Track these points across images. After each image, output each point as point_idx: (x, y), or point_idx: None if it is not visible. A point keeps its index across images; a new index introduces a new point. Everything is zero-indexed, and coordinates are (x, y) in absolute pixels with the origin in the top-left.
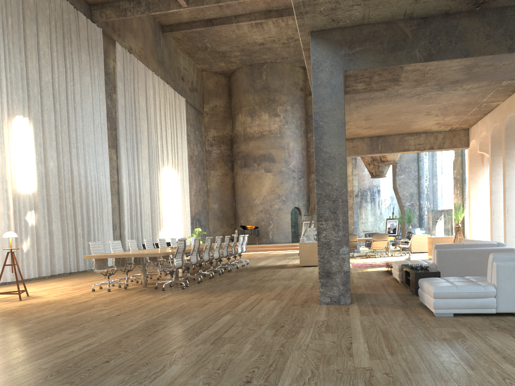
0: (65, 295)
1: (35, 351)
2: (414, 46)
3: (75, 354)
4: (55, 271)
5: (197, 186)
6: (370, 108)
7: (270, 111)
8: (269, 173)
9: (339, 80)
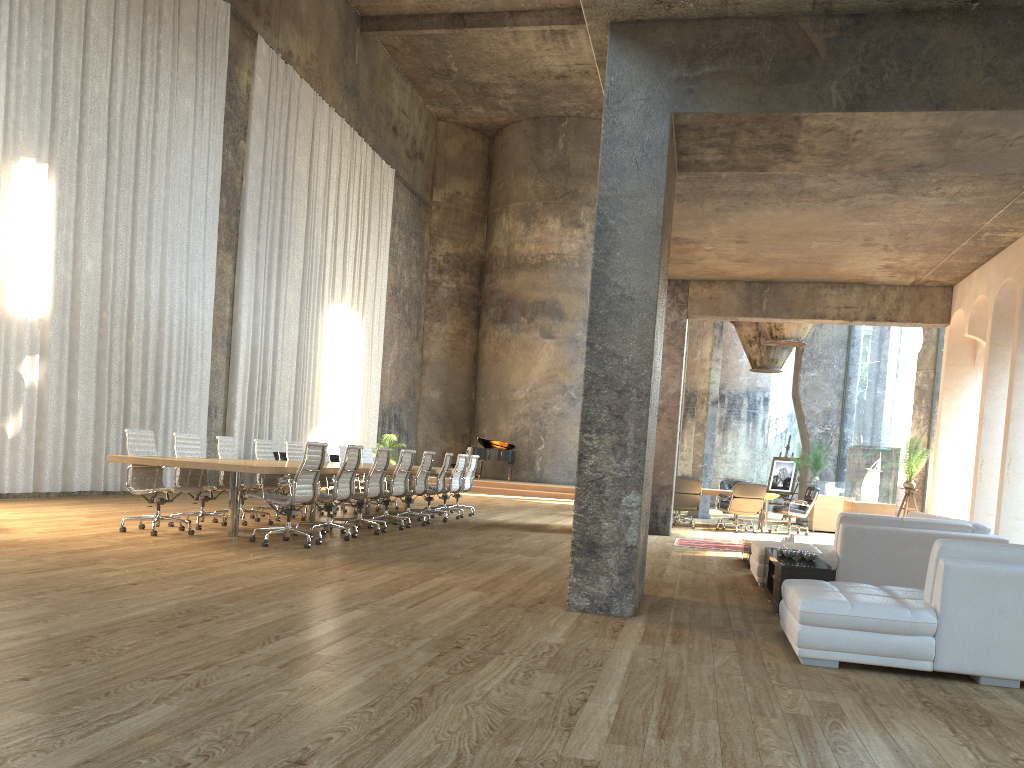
0: (59, 533)
1: None
2: (829, 76)
3: None
4: (72, 485)
5: (401, 349)
6: (747, 217)
7: (566, 215)
8: (550, 340)
9: (661, 133)
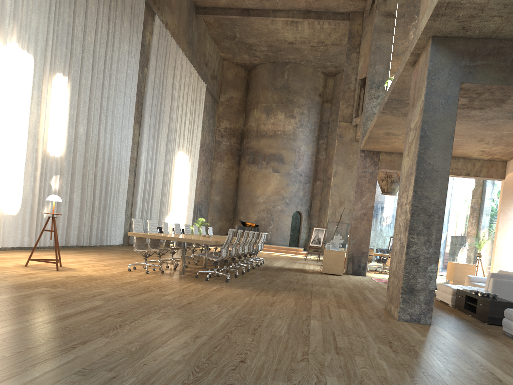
0: (103, 271)
1: (142, 336)
2: None
3: (194, 347)
4: (69, 242)
5: (203, 175)
6: None
7: (287, 111)
8: (277, 173)
9: (455, 92)
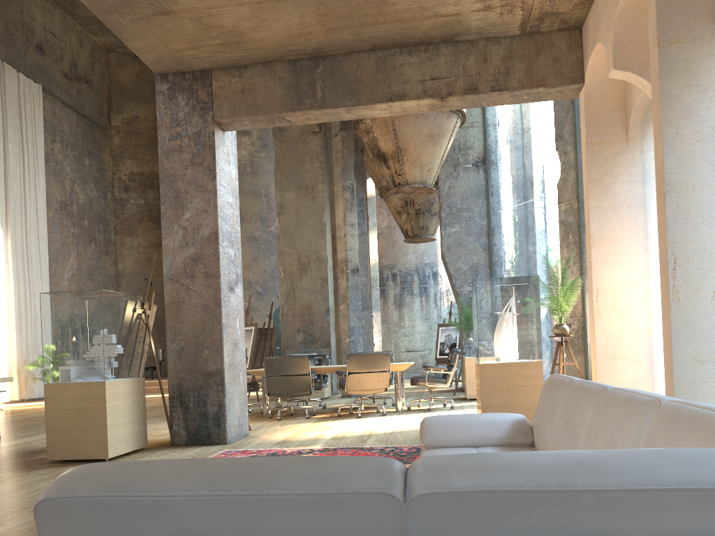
0: None
1: None
2: None
3: None
4: None
5: (83, 263)
6: None
7: None
8: None
9: None
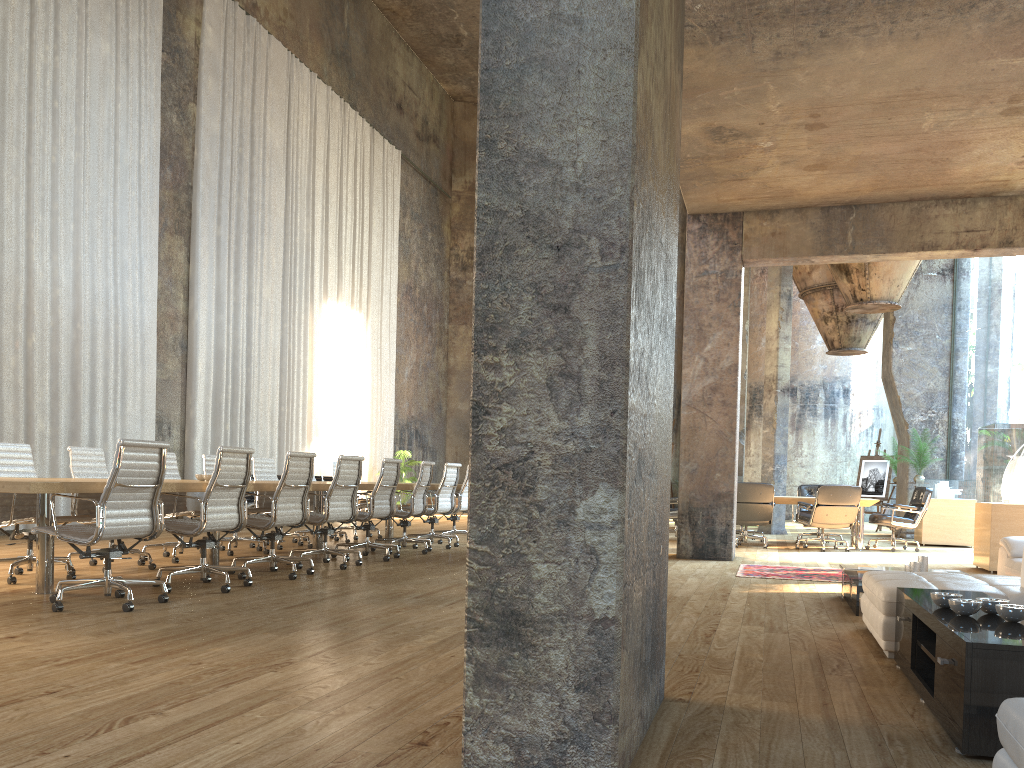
0: None
1: None
2: None
3: None
4: None
5: (420, 356)
6: (824, 69)
7: None
8: None
9: None
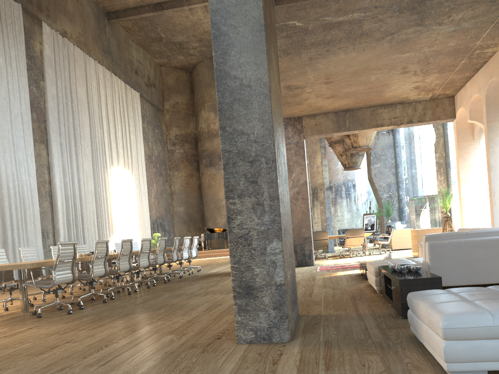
0: None
1: None
2: None
3: None
4: None
5: (158, 188)
6: (329, 62)
7: None
8: None
9: None
